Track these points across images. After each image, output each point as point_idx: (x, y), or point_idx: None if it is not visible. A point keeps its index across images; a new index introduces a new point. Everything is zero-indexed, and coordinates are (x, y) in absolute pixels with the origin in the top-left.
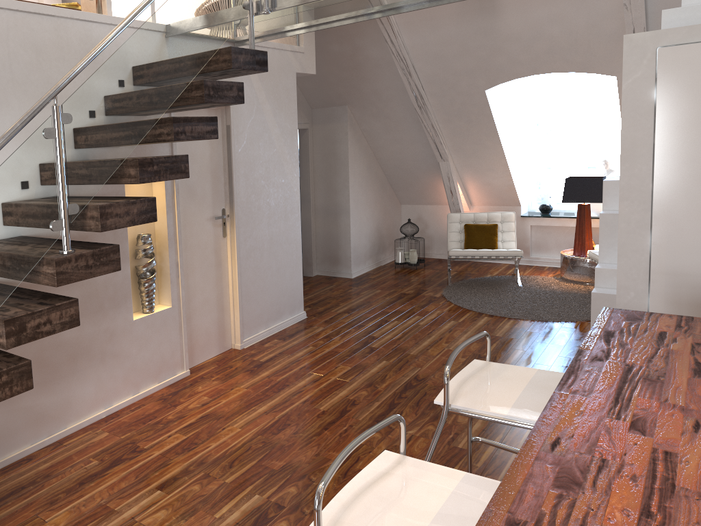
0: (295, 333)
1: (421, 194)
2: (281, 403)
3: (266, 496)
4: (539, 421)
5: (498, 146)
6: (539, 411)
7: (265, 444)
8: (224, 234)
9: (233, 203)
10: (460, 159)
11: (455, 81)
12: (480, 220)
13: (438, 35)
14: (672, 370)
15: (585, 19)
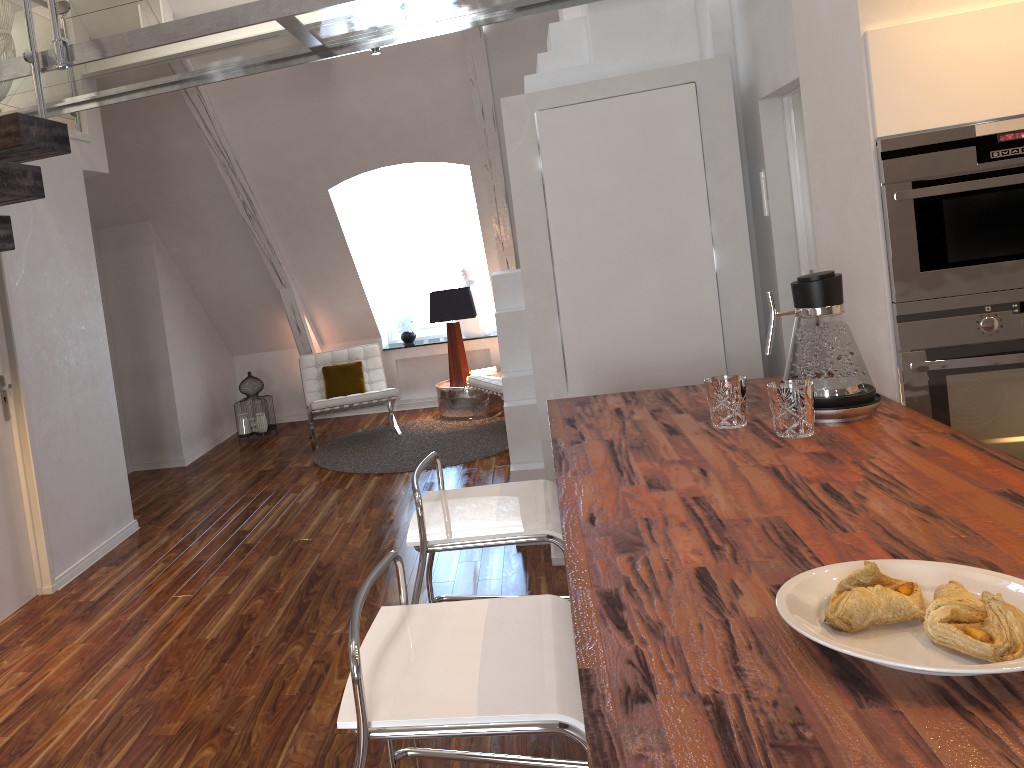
0: (130, 551)
1: (258, 338)
2: (145, 647)
3: None
4: (562, 506)
5: (349, 261)
6: (527, 521)
7: (143, 708)
8: (7, 416)
9: (16, 366)
10: (305, 284)
11: (291, 179)
12: (340, 360)
13: (266, 119)
14: (649, 435)
15: (432, 97)
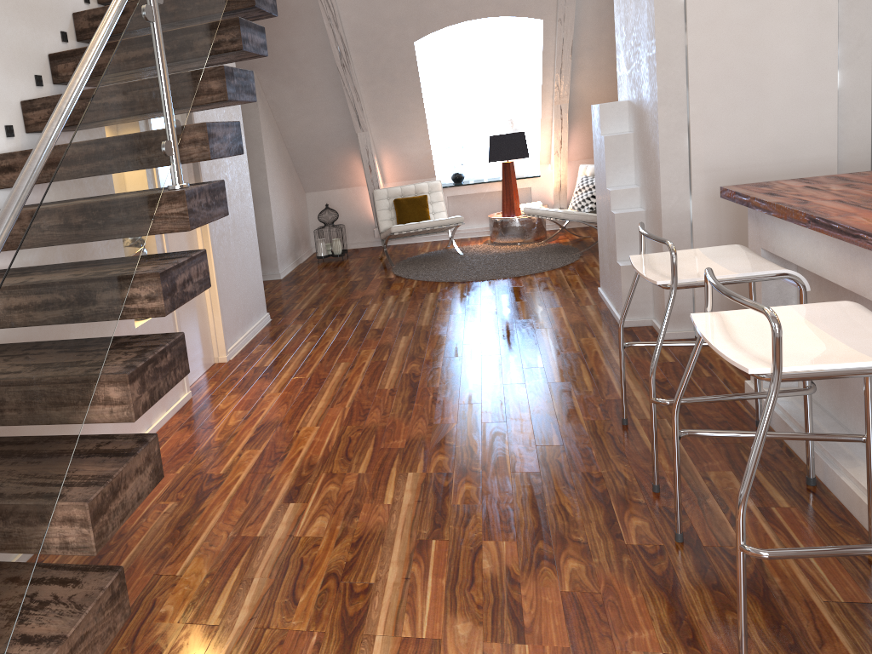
0: (275, 335)
1: (330, 177)
2: (336, 395)
3: (421, 471)
4: (864, 229)
5: (421, 108)
6: (757, 266)
7: (363, 431)
8: None
9: (199, 176)
10: (378, 129)
11: (384, 32)
12: (408, 194)
13: None
14: (871, 196)
15: None
